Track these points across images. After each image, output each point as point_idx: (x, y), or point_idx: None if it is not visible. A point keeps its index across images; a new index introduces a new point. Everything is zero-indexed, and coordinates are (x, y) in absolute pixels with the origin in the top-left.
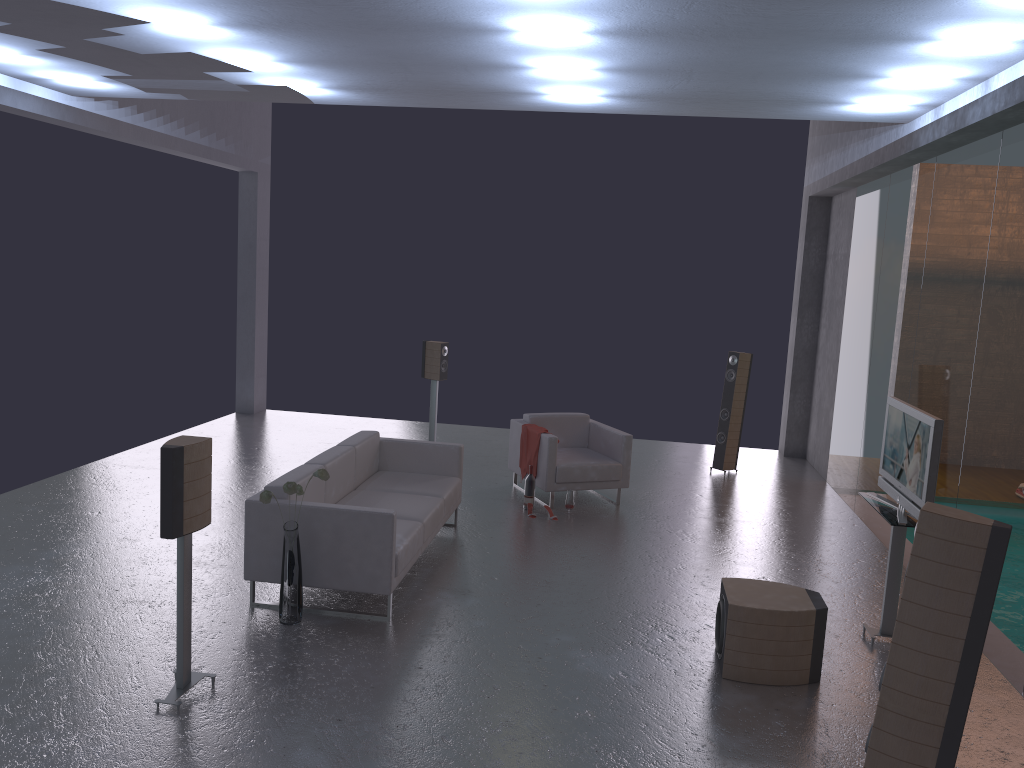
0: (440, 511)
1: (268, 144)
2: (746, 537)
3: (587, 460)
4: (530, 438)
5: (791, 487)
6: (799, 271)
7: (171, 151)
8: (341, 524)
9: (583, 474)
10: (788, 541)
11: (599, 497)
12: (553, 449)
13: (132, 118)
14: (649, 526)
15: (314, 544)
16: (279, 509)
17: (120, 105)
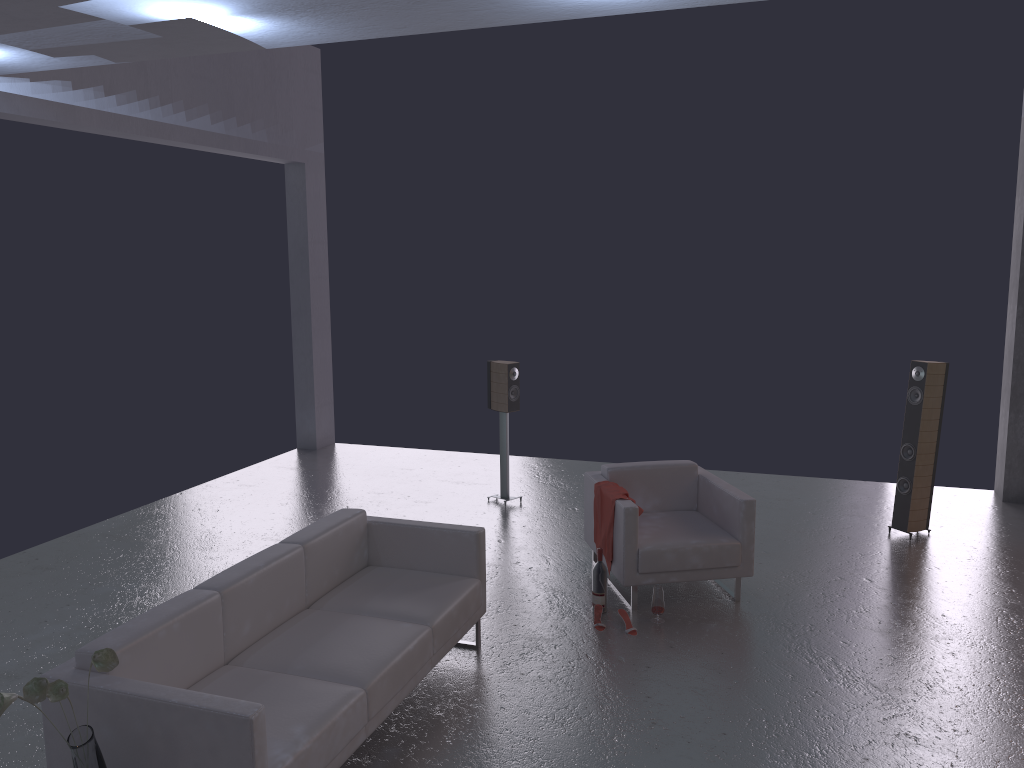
0: (418, 652)
1: (319, 128)
2: (940, 675)
3: (687, 537)
4: (604, 504)
5: (1016, 562)
6: (1018, 238)
7: (170, 142)
8: (174, 728)
9: (680, 560)
10: (1014, 686)
11: (712, 586)
12: (631, 525)
13: (97, 102)
14: (778, 649)
15: (139, 756)
16: (85, 695)
17: (75, 86)
